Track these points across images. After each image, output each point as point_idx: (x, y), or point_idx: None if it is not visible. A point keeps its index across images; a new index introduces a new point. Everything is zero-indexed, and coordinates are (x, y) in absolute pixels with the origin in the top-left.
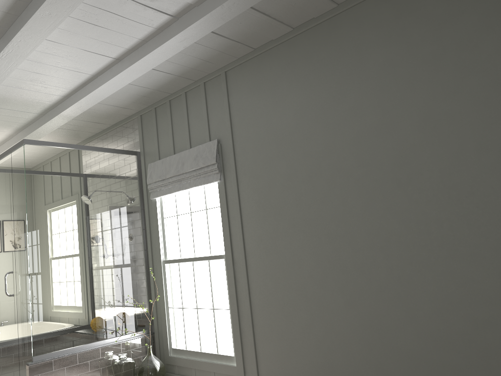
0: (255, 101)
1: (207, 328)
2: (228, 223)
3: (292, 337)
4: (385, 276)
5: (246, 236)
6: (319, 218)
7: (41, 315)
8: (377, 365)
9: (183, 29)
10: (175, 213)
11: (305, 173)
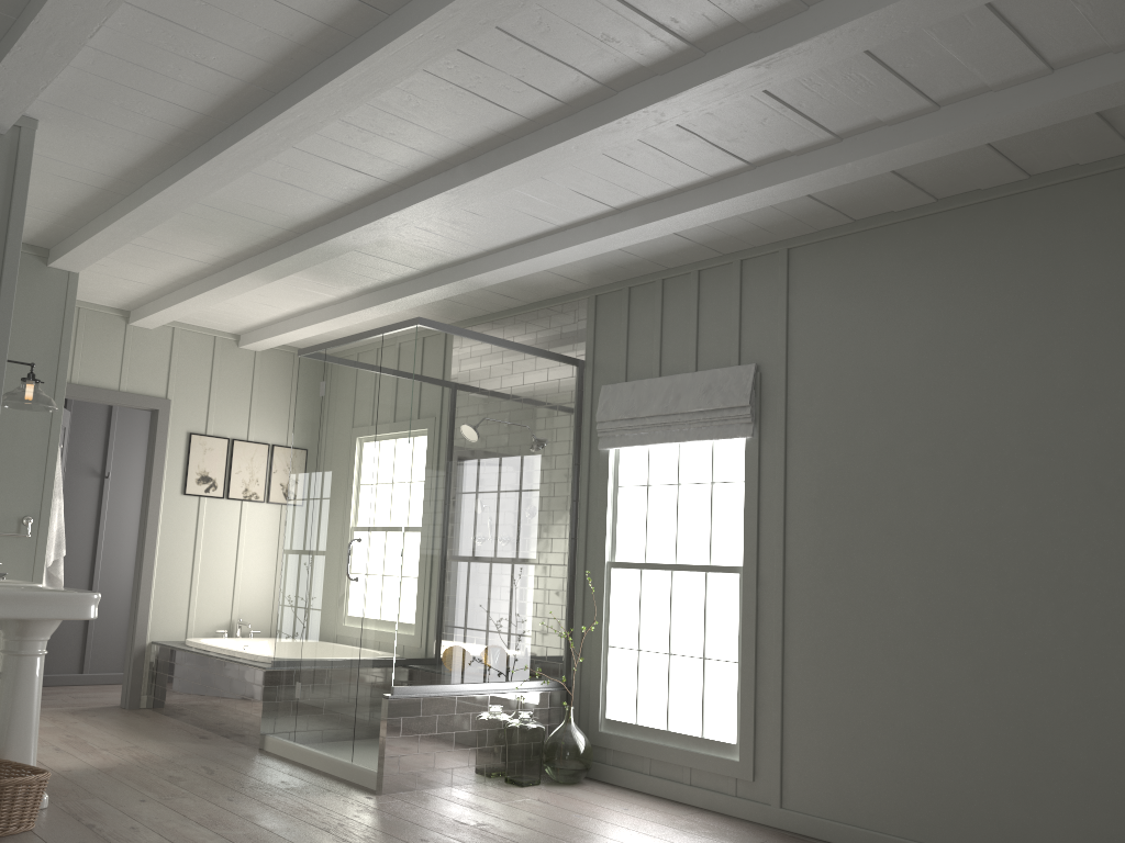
0: (842, 310)
1: (685, 690)
2: (757, 512)
3: (859, 721)
4: (1052, 639)
5: (790, 540)
6: (940, 527)
7: (411, 619)
8: (1018, 783)
9: (763, 187)
10: (645, 481)
11: (924, 448)
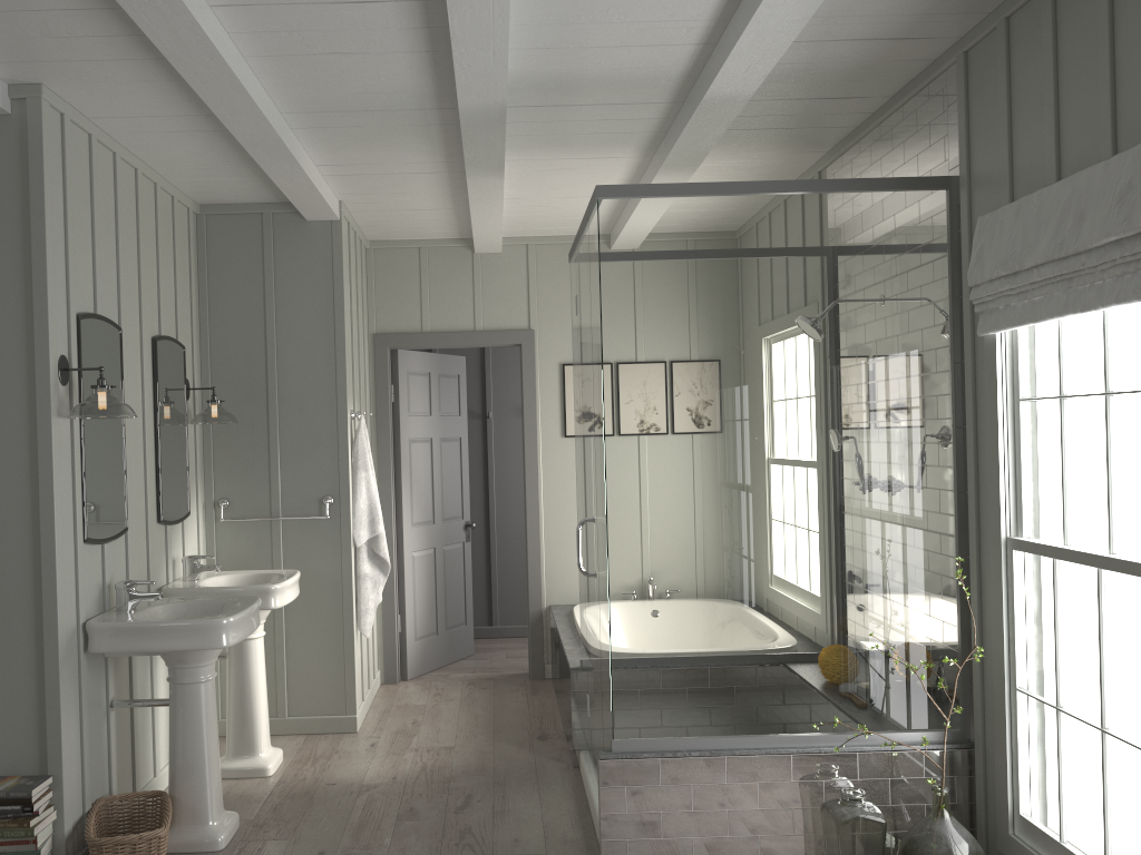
0: None
1: (1131, 810)
2: None
3: None
4: None
5: None
6: None
7: (635, 642)
8: None
9: None
10: (1056, 389)
11: None
